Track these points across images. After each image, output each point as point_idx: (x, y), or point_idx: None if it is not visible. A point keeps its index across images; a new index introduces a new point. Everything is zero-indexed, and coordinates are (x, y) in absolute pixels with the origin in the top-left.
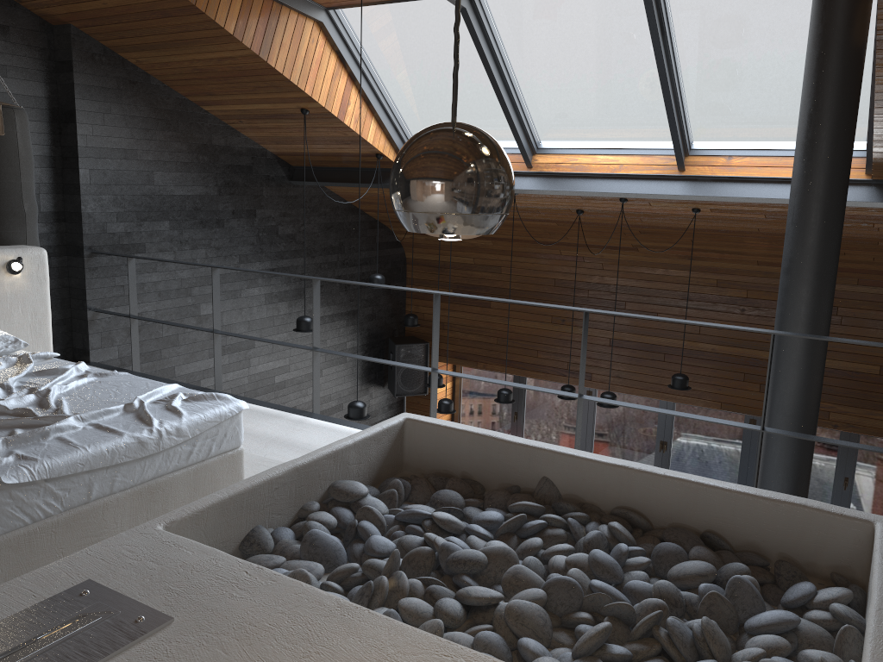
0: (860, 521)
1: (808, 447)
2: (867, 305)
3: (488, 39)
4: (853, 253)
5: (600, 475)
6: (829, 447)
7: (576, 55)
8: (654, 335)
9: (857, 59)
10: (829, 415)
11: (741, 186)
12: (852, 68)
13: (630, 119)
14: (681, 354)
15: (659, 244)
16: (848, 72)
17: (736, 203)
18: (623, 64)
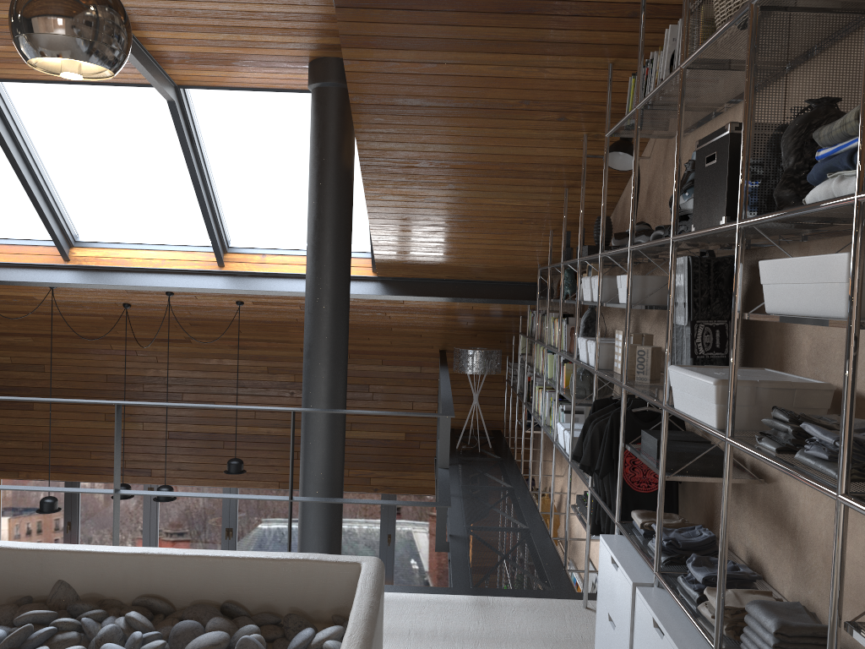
0: (350, 564)
1: (337, 510)
2: (391, 381)
3: (10, 128)
4: (375, 338)
5: (120, 567)
6: (374, 510)
7: (109, 153)
8: (212, 424)
9: (347, 179)
10: (371, 481)
11: (275, 281)
12: (344, 185)
13: (170, 217)
14: (240, 440)
15: (211, 335)
16: (341, 189)
17: (275, 296)
18: (157, 165)
